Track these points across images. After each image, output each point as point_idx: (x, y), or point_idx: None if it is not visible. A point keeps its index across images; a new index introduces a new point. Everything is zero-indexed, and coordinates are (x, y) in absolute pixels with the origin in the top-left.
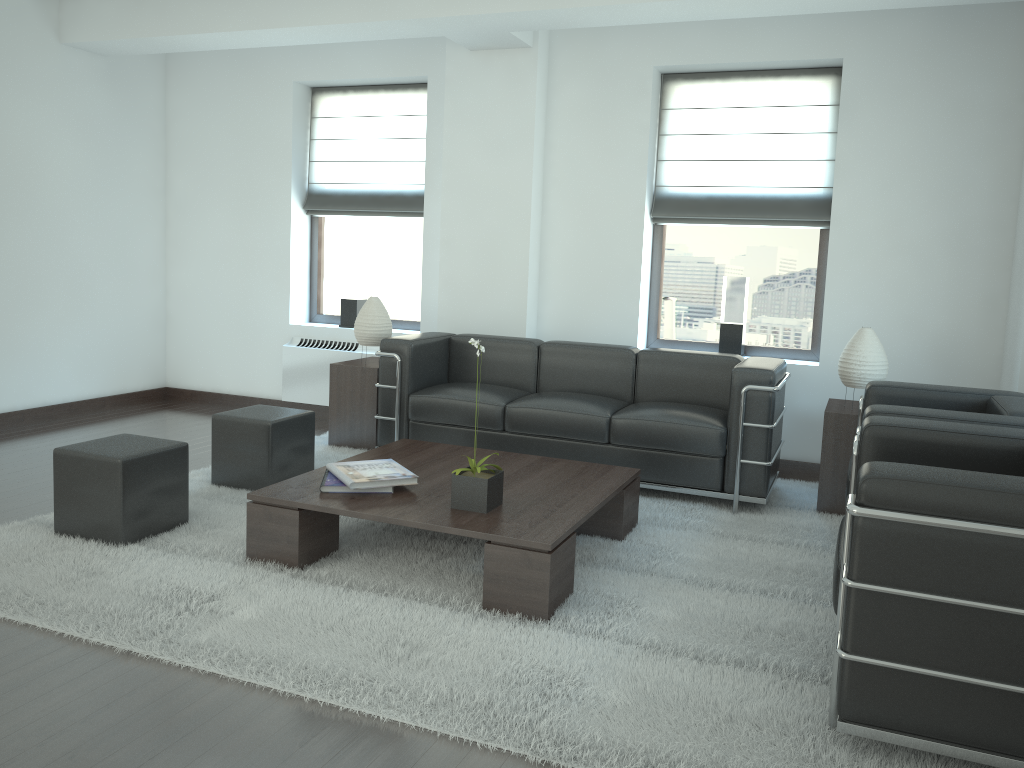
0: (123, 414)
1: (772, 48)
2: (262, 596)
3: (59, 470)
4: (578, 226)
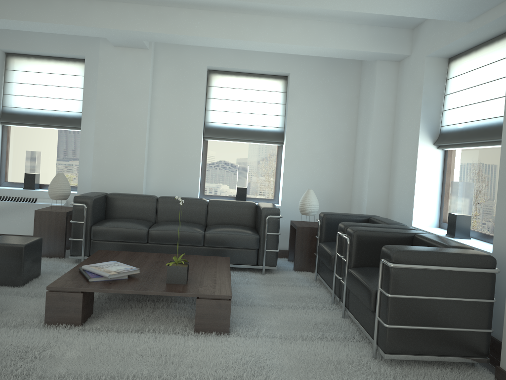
0: None
1: (261, 65)
2: (73, 343)
3: None
4: (168, 139)
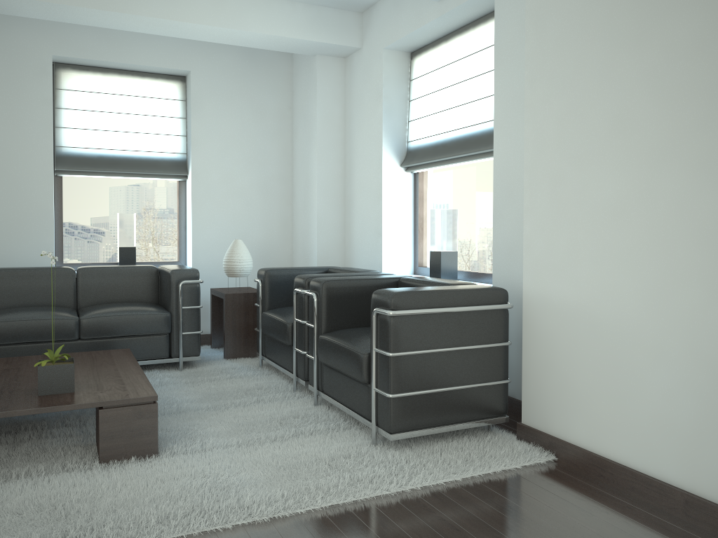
0: None
1: (144, 57)
2: None
3: None
4: None
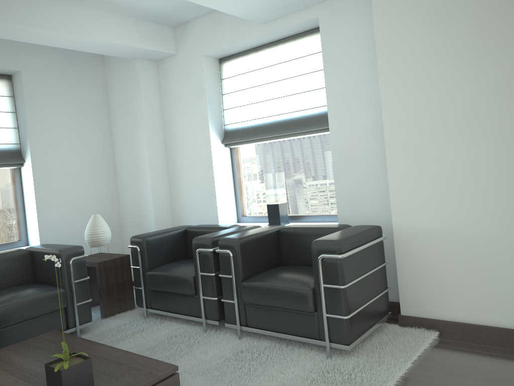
0: None
1: None
2: None
3: None
4: None
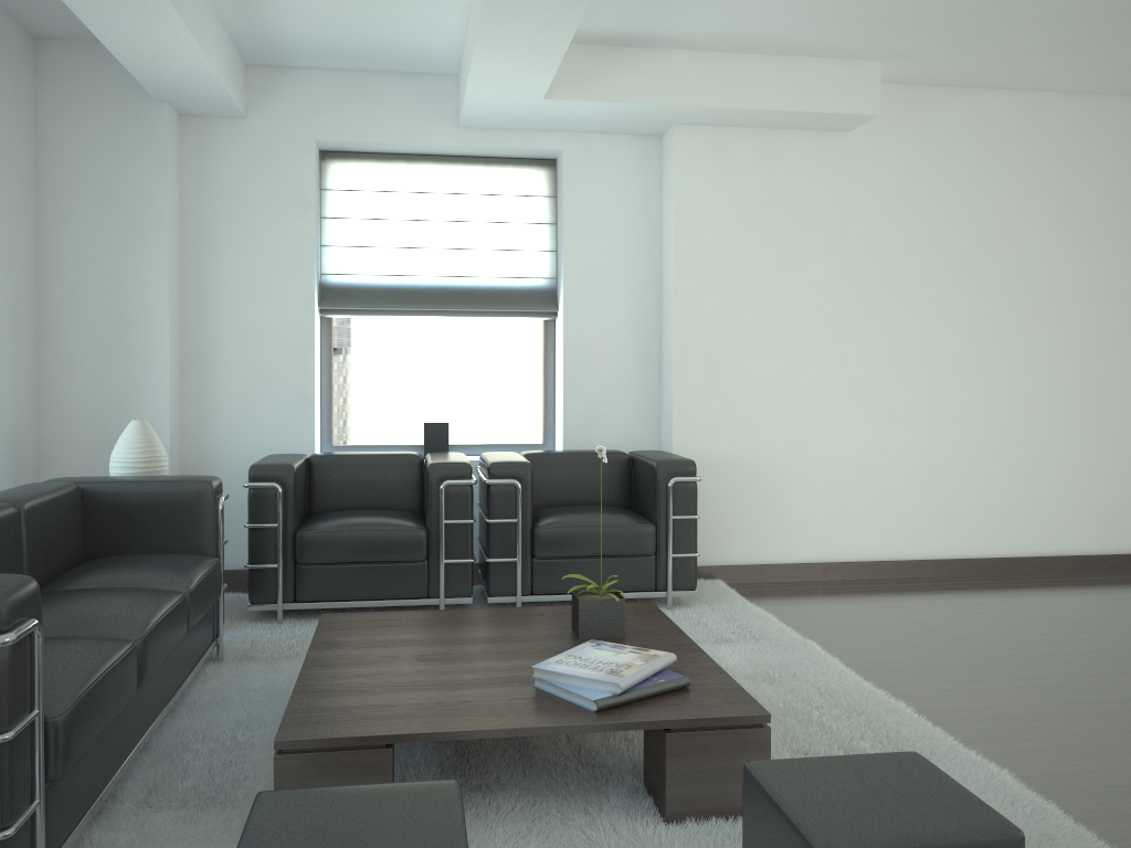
0: None
1: None
2: None
3: None
4: None
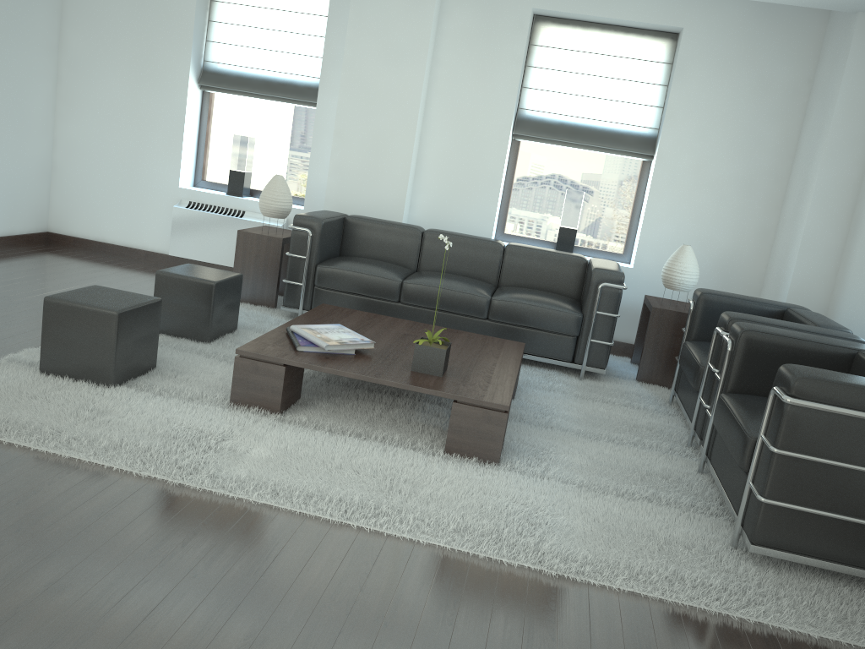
0: (16, 255)
1: (630, 10)
2: (264, 437)
3: (49, 317)
4: (453, 134)
